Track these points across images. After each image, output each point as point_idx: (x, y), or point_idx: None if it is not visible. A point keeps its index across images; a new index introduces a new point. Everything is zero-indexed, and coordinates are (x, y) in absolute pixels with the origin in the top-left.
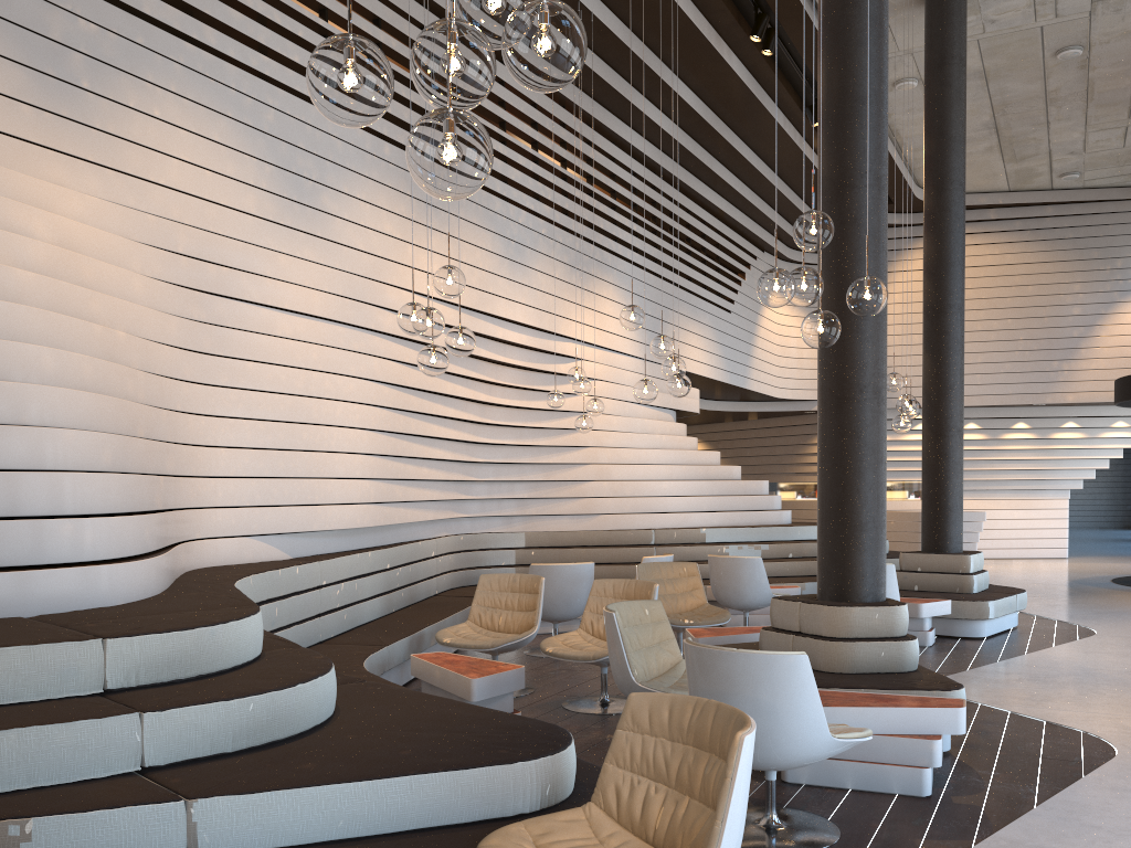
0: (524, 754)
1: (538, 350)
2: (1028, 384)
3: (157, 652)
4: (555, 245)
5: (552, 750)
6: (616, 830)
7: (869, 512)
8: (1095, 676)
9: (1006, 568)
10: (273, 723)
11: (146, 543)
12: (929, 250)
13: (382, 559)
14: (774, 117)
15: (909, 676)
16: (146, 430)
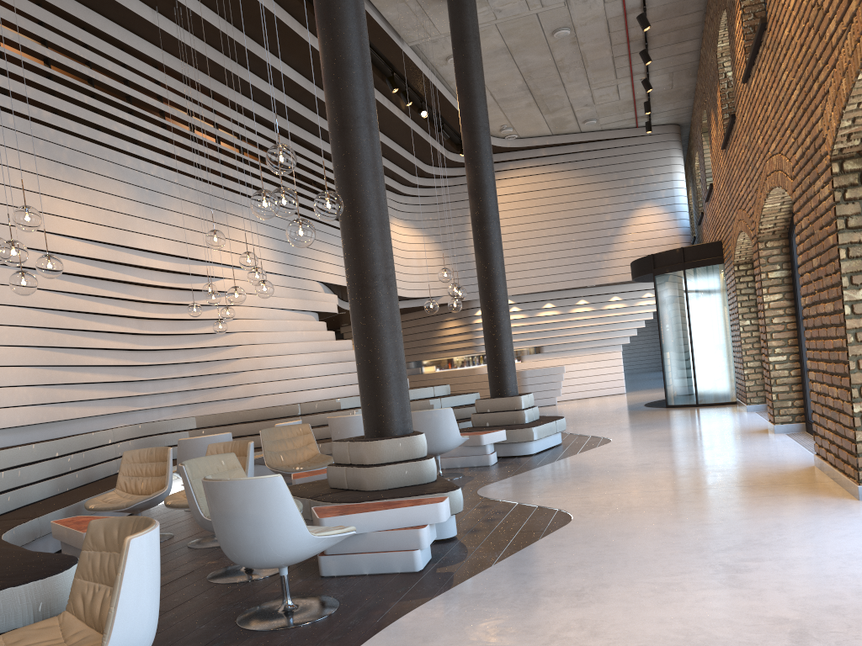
0: (17, 581)
1: (184, 273)
2: (582, 272)
3: None
4: (188, 191)
5: (46, 575)
6: (82, 629)
7: (390, 369)
8: (591, 470)
9: (580, 404)
10: None
11: None
12: (469, 177)
13: (49, 449)
14: None
15: (426, 485)
16: None
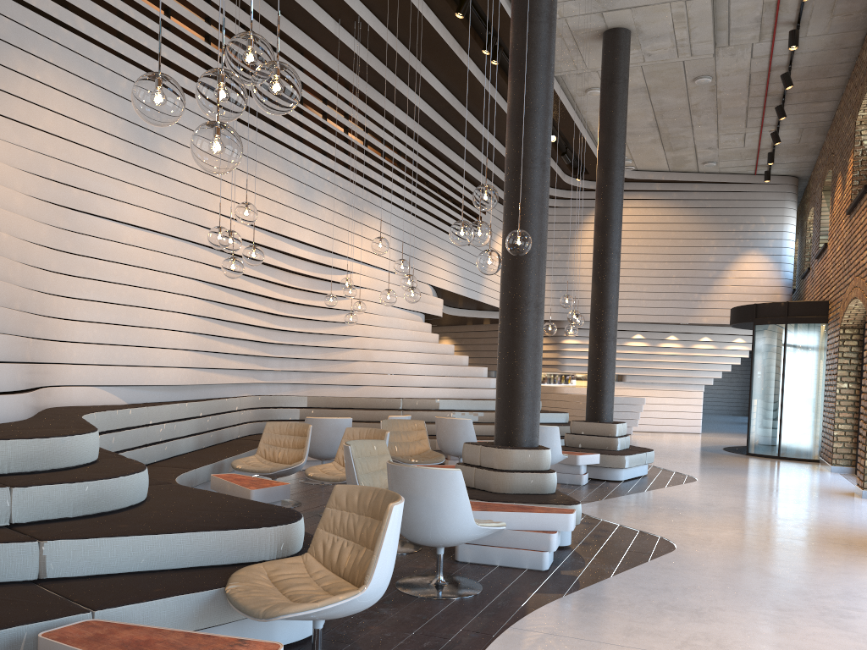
0: (267, 523)
1: (321, 264)
2: (677, 309)
3: (23, 451)
4: (336, 189)
5: (287, 522)
6: (322, 569)
7: (529, 387)
8: (683, 505)
9: (656, 438)
10: (101, 500)
11: (18, 384)
12: (598, 210)
13: (196, 409)
14: (502, 107)
15: (548, 496)
16: (21, 304)
